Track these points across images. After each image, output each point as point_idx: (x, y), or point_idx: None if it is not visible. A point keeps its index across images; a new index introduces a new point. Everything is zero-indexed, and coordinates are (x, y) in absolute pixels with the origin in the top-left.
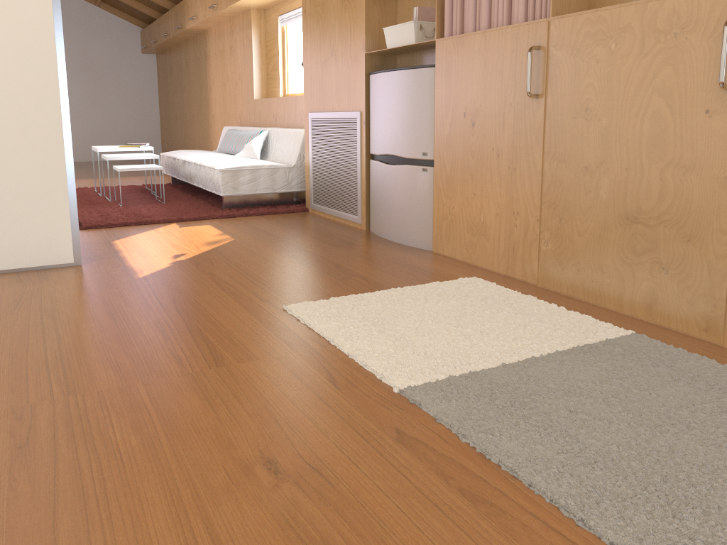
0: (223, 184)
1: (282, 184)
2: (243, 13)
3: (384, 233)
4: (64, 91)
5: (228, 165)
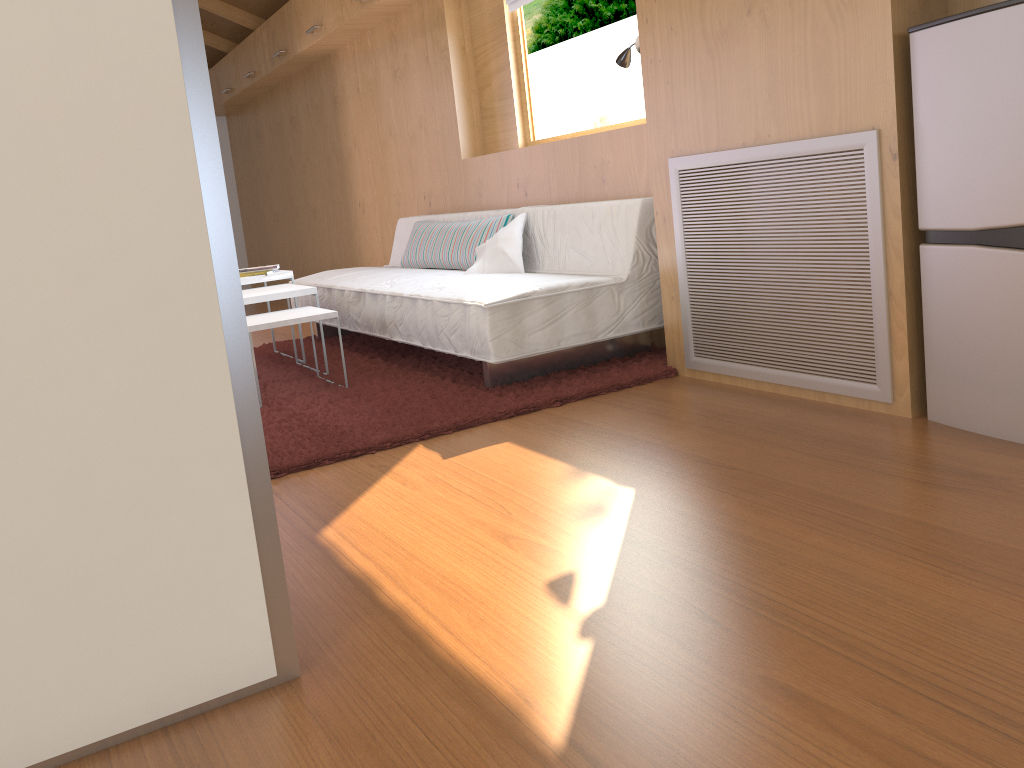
0: (495, 336)
1: (609, 322)
2: (421, 2)
3: (1017, 429)
4: (203, 119)
5: (493, 294)
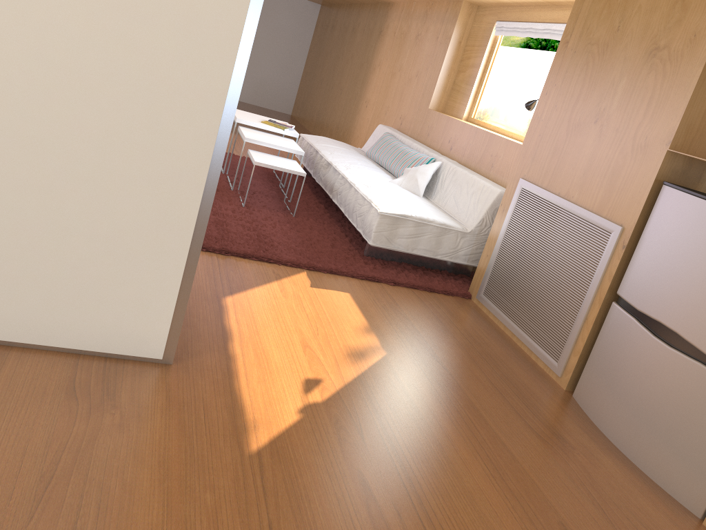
0: (377, 231)
1: (448, 251)
2: (449, 2)
3: (606, 426)
4: (230, 107)
5: (389, 206)
